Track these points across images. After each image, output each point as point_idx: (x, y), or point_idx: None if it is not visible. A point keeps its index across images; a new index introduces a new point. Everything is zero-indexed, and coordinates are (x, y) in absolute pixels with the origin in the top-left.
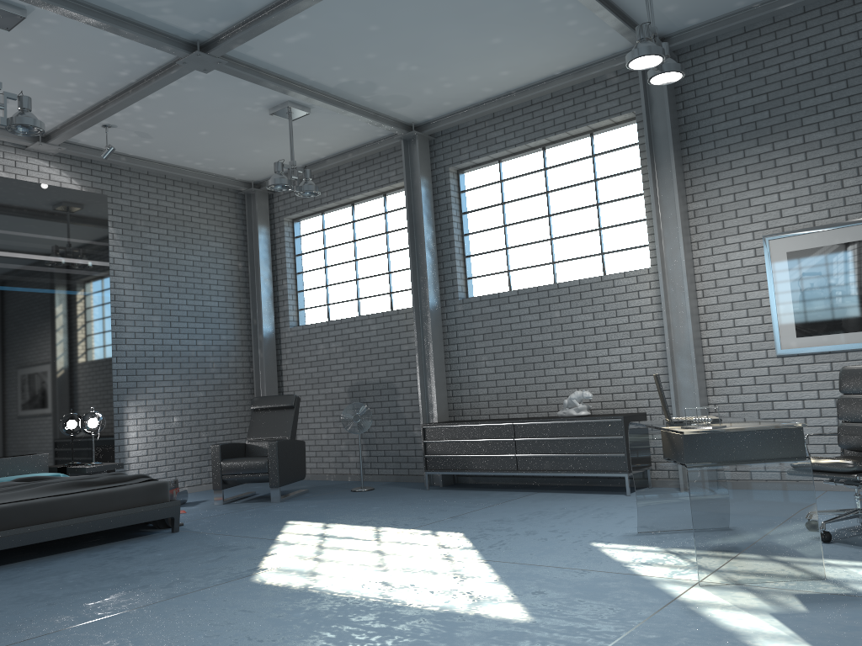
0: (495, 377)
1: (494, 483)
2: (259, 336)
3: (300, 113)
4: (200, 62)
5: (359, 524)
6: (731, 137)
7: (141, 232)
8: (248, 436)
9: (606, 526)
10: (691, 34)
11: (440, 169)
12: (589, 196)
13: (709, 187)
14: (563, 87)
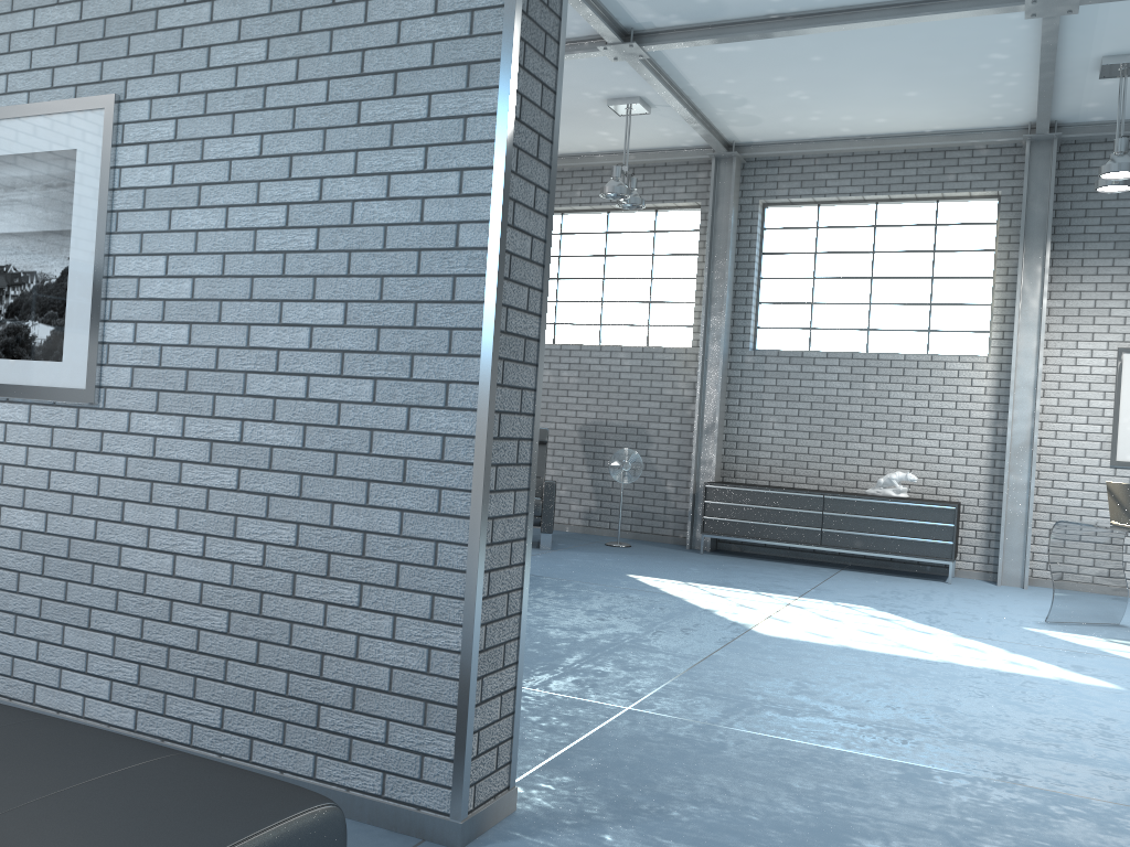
0: (783, 441)
1: (764, 554)
2: None
3: (639, 111)
4: (622, 52)
5: (724, 586)
6: (1103, 243)
7: None
8: None
9: (999, 612)
10: (1087, 130)
11: (747, 199)
12: (923, 267)
13: (1069, 287)
14: (928, 147)
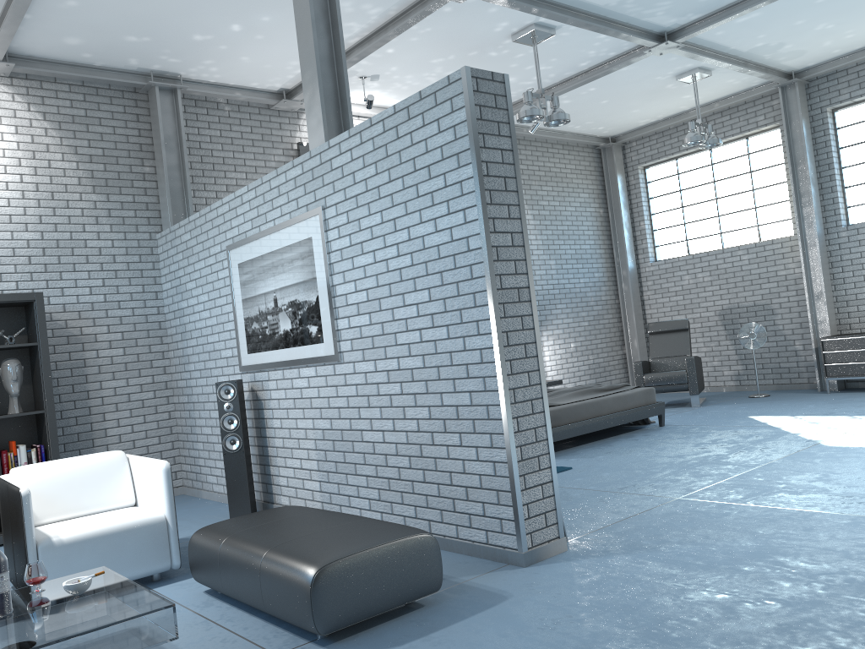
0: None
1: None
2: (622, 272)
3: (702, 76)
4: (662, 49)
5: (826, 415)
6: None
7: (536, 191)
8: (650, 355)
9: None
10: None
11: (816, 110)
12: None
13: None
14: None
